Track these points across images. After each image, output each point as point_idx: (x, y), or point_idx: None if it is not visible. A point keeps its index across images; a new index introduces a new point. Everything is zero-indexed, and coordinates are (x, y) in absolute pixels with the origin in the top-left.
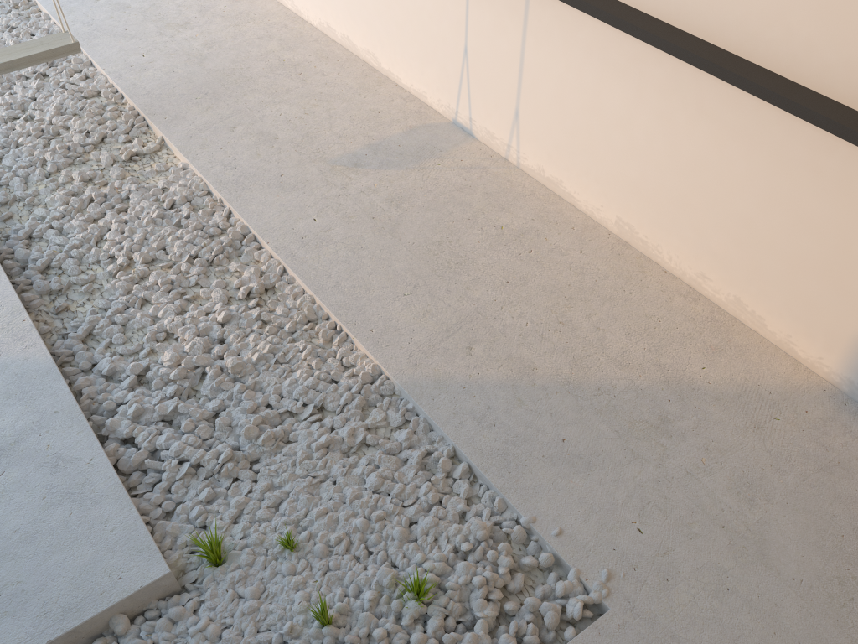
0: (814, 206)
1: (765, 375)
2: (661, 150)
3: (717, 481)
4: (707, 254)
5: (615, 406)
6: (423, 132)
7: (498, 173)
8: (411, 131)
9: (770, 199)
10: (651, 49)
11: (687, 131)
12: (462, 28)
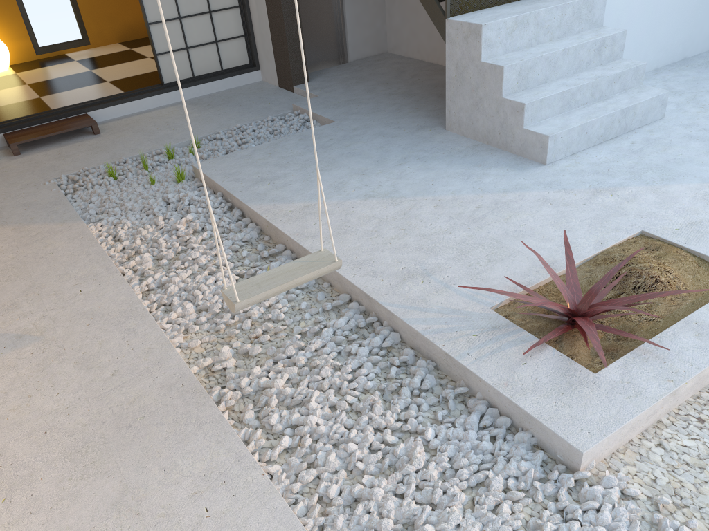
0: None
1: None
2: None
3: None
4: None
5: None
6: None
7: None
8: None
9: None
10: None
11: None
12: None
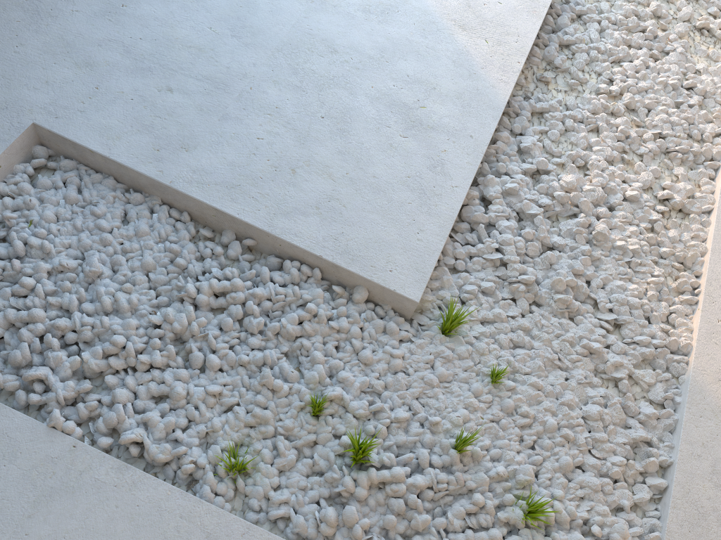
0: None
1: None
2: None
3: None
4: None
5: None
6: None
7: None
8: None
9: None
10: None
11: None
12: None
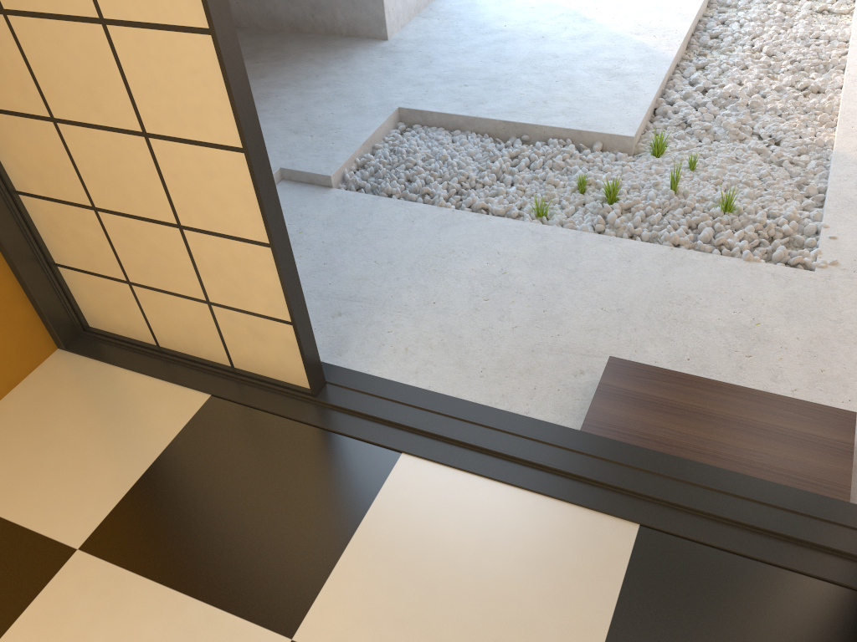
0: None
1: None
2: None
3: None
4: None
5: None
6: None
7: None
8: None
9: None
10: None
11: None
12: None
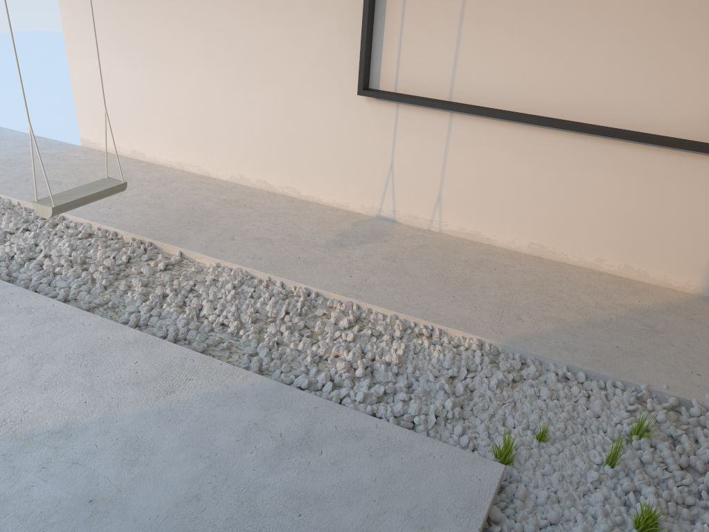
0: (671, 196)
1: (668, 298)
2: (562, 192)
3: (703, 345)
4: (602, 245)
5: (621, 326)
6: (364, 224)
7: (433, 237)
8: (356, 224)
9: (642, 200)
10: (550, 136)
11: (580, 176)
12: (389, 153)
